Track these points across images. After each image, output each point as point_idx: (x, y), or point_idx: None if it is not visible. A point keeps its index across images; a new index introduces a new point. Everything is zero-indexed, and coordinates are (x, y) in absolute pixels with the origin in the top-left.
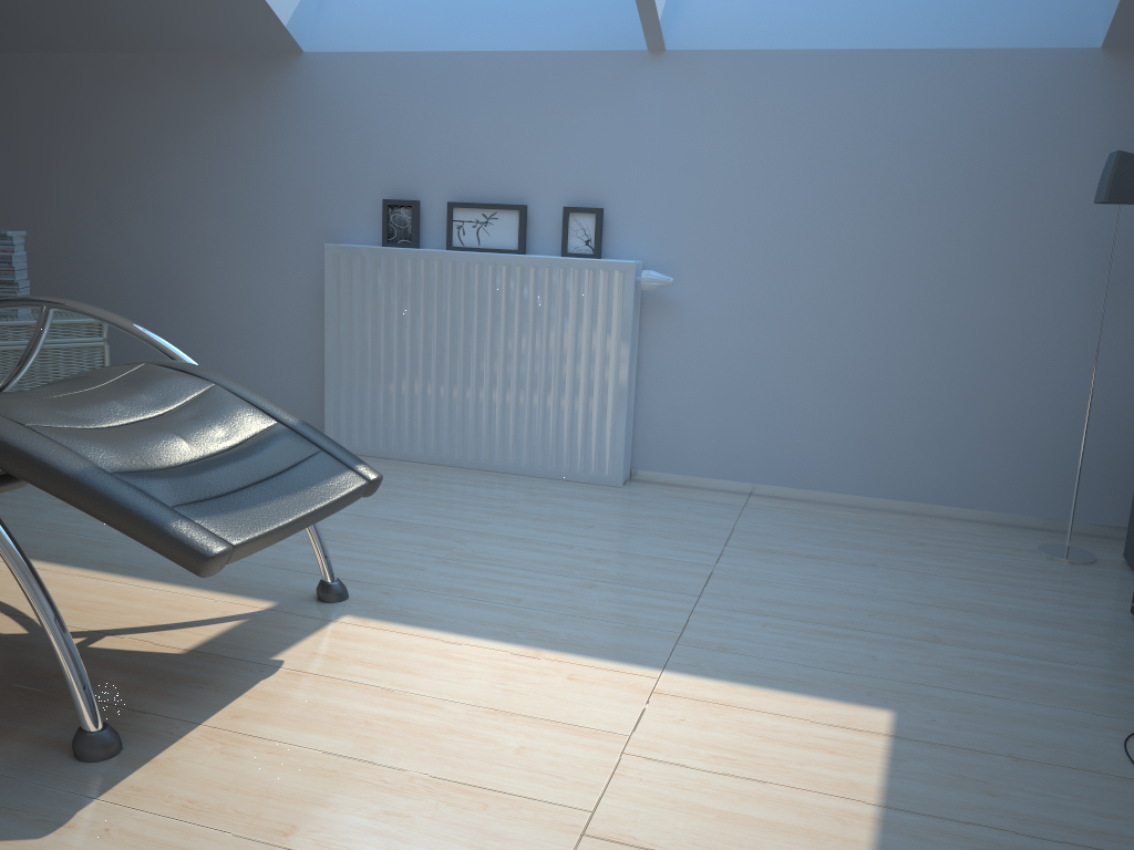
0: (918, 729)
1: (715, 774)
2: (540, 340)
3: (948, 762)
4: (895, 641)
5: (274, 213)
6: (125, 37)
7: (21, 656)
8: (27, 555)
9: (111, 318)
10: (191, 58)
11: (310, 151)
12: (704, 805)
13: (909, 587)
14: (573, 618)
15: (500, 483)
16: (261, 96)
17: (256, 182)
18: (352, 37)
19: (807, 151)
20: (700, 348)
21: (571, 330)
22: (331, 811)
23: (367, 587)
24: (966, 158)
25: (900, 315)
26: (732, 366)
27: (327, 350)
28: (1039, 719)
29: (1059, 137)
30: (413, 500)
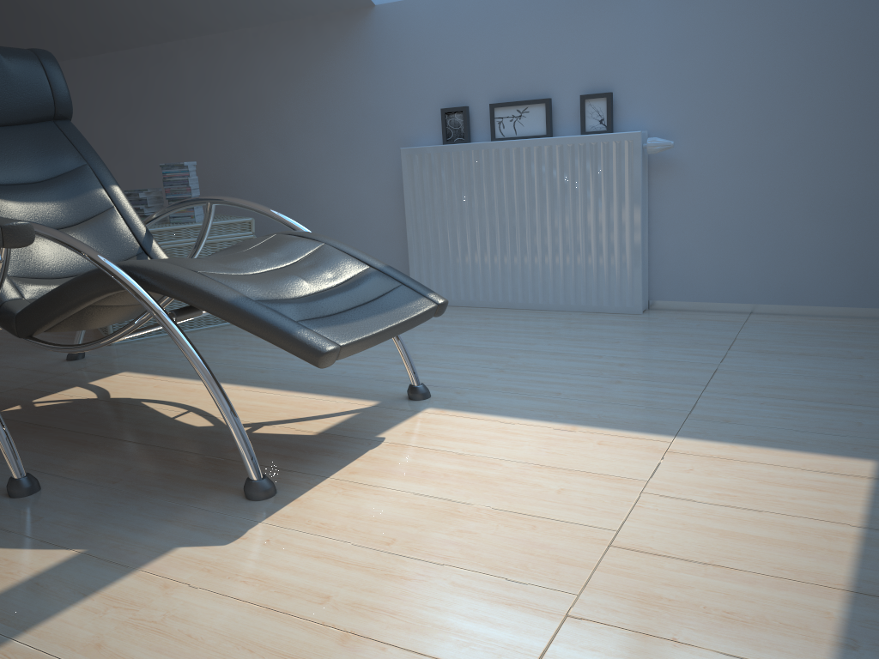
0: None
1: (719, 506)
2: (568, 203)
3: None
4: None
5: (363, 130)
6: (251, 15)
7: (210, 439)
8: None
9: (252, 205)
10: (296, 23)
11: (385, 80)
12: (709, 526)
13: None
14: (601, 404)
15: (543, 317)
16: (348, 44)
17: (348, 109)
18: None
19: (784, 19)
20: (700, 196)
21: (593, 192)
22: (420, 530)
23: (444, 389)
24: None
25: (877, 150)
26: (728, 209)
27: (408, 228)
28: None
29: None
30: (477, 332)
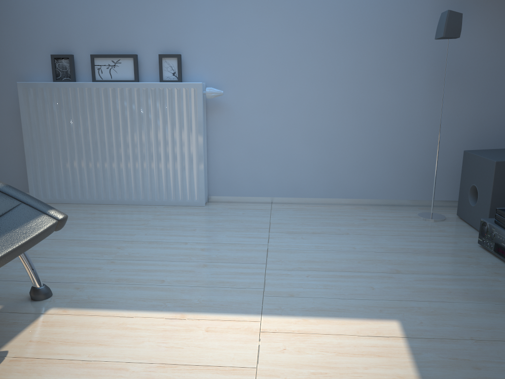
0: (417, 330)
1: None
2: (152, 129)
3: (443, 350)
4: (378, 276)
5: None
6: None
7: None
8: None
9: None
10: None
11: (2, 28)
12: None
13: (370, 243)
14: (198, 288)
15: (137, 210)
16: None
17: None
18: None
19: (288, 19)
20: (240, 128)
21: (170, 123)
22: None
23: (64, 285)
24: (368, 20)
25: (341, 104)
26: (257, 137)
27: (25, 144)
28: (472, 312)
29: (412, 8)
30: (88, 226)
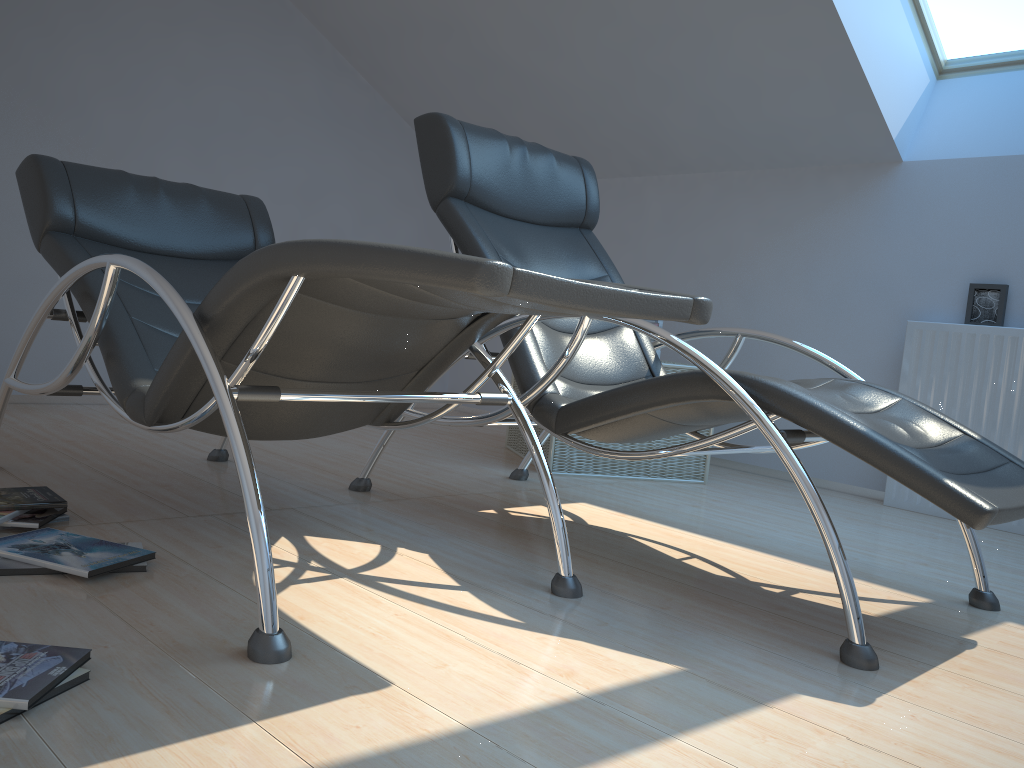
0: None
1: None
2: None
3: None
4: None
5: (854, 295)
6: (746, 157)
7: (742, 591)
8: (692, 530)
9: (797, 345)
10: (796, 171)
11: (897, 243)
12: None
13: None
14: None
15: None
16: (857, 199)
17: (841, 269)
18: (951, 146)
19: None
20: None
21: None
22: None
23: (1012, 605)
24: None
25: None
26: None
27: None
28: None
29: None
30: (1003, 553)
